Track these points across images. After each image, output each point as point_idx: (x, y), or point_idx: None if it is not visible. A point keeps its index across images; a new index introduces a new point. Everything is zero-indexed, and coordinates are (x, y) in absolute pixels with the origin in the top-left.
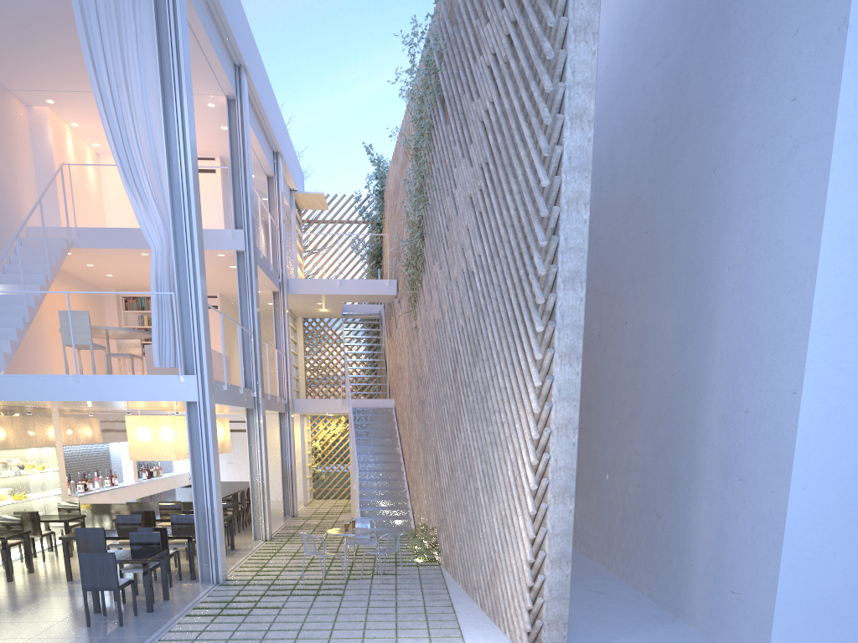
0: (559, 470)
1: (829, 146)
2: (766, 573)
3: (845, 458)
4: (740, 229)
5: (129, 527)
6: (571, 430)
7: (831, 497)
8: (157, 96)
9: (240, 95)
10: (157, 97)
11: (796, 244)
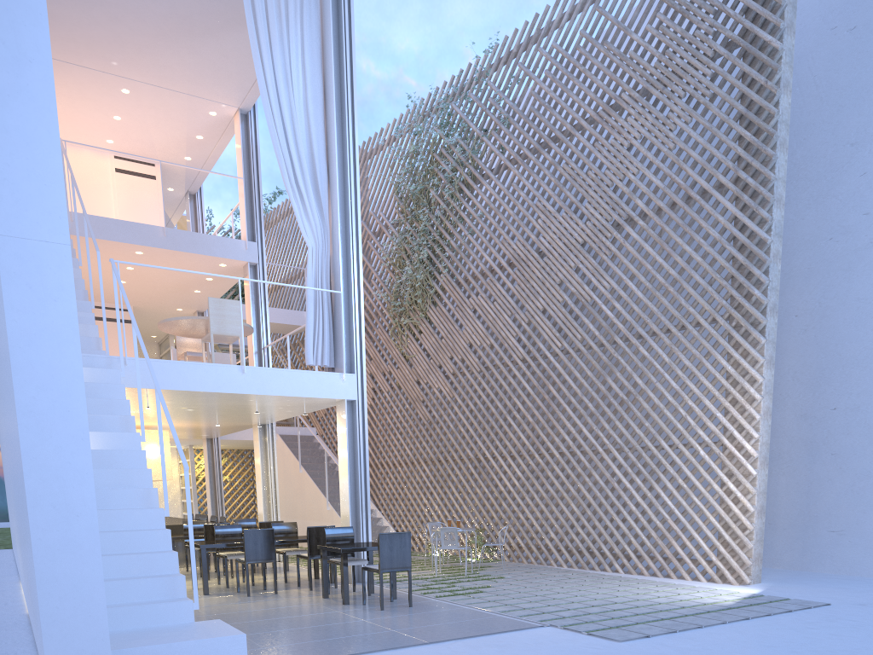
0: (763, 444)
1: None
2: None
3: None
4: (808, 290)
5: (229, 538)
6: (768, 416)
7: None
8: (320, 103)
9: (252, 112)
10: (320, 104)
11: None
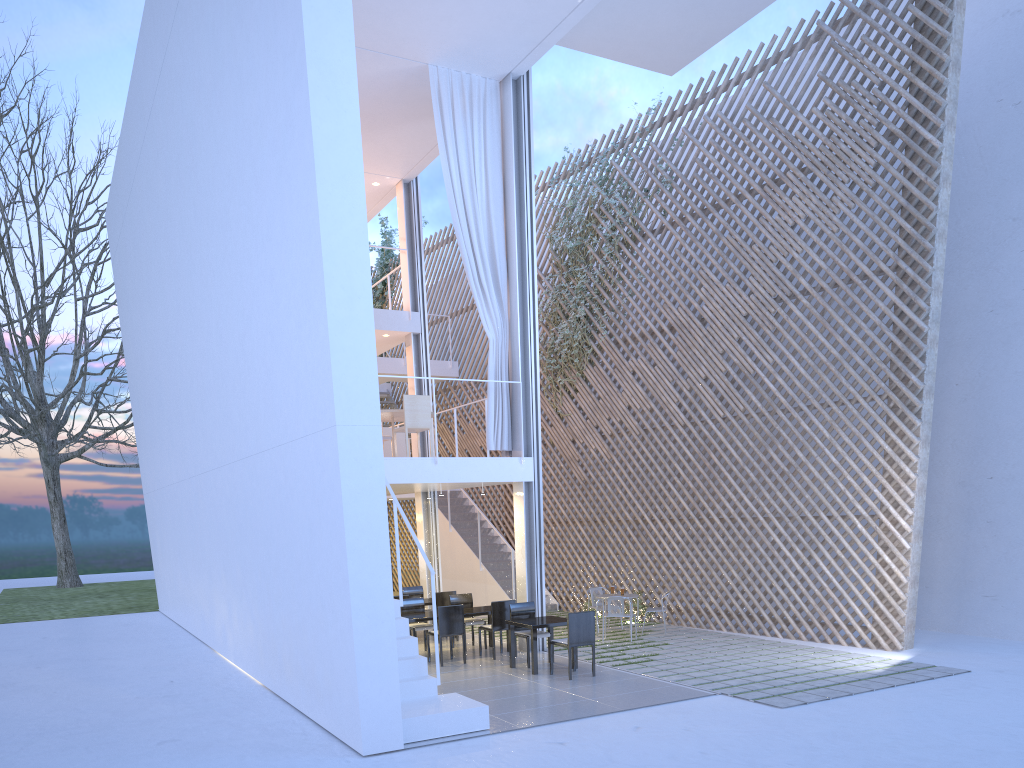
0: (917, 519)
1: None
2: None
3: None
4: (968, 360)
5: (413, 610)
6: (923, 492)
7: None
8: (501, 203)
9: (414, 181)
10: (500, 204)
11: None
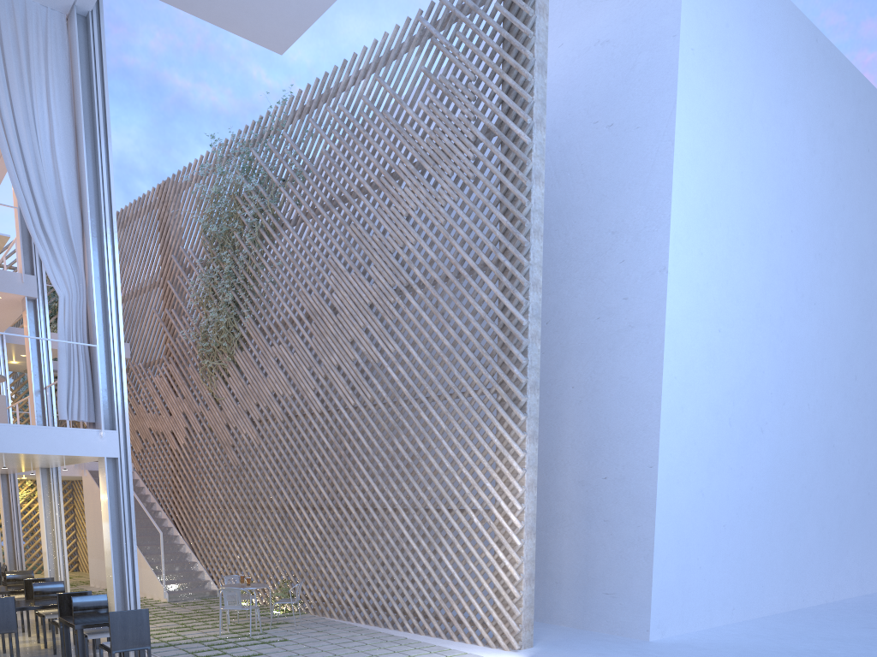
0: (529, 515)
1: (661, 332)
2: (639, 576)
3: (673, 505)
4: (582, 364)
5: None
6: (533, 488)
7: (669, 528)
8: (71, 147)
9: None
10: (71, 148)
11: (640, 381)
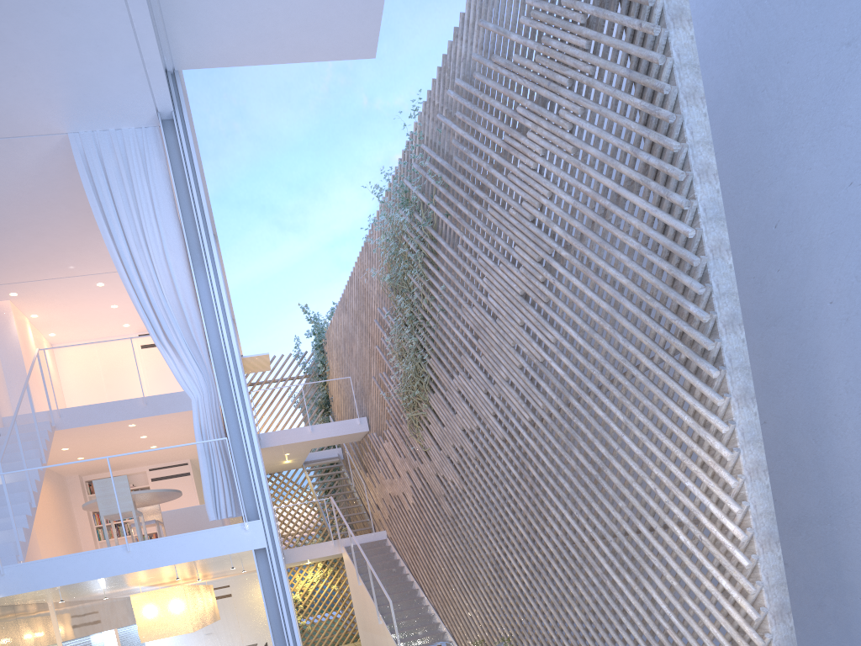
0: (760, 516)
1: None
2: None
3: None
4: (838, 264)
5: None
6: (761, 473)
7: None
8: (180, 250)
9: None
10: (180, 251)
11: None
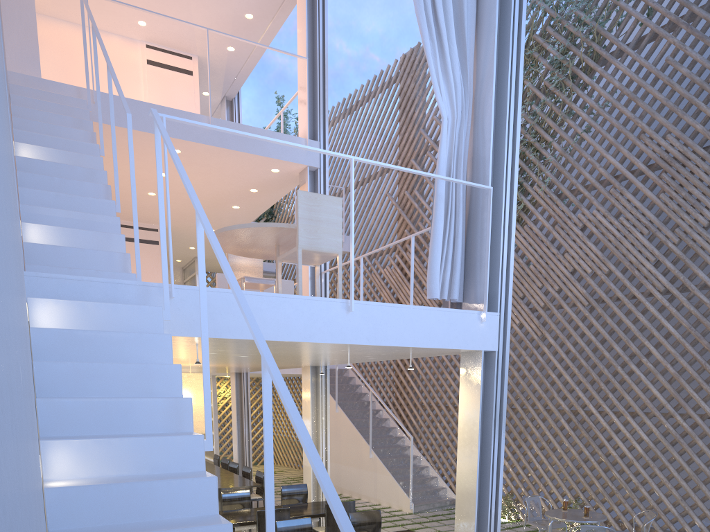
0: None
1: None
2: None
3: None
4: None
5: None
6: None
7: None
8: None
9: None
10: None
11: None
